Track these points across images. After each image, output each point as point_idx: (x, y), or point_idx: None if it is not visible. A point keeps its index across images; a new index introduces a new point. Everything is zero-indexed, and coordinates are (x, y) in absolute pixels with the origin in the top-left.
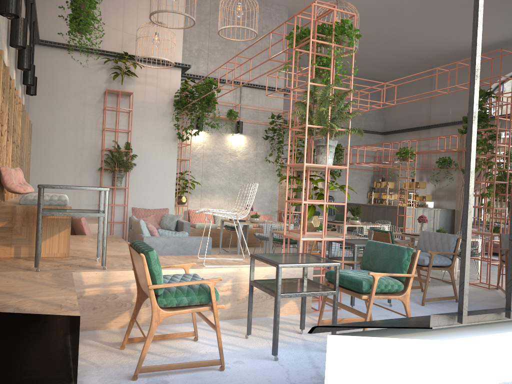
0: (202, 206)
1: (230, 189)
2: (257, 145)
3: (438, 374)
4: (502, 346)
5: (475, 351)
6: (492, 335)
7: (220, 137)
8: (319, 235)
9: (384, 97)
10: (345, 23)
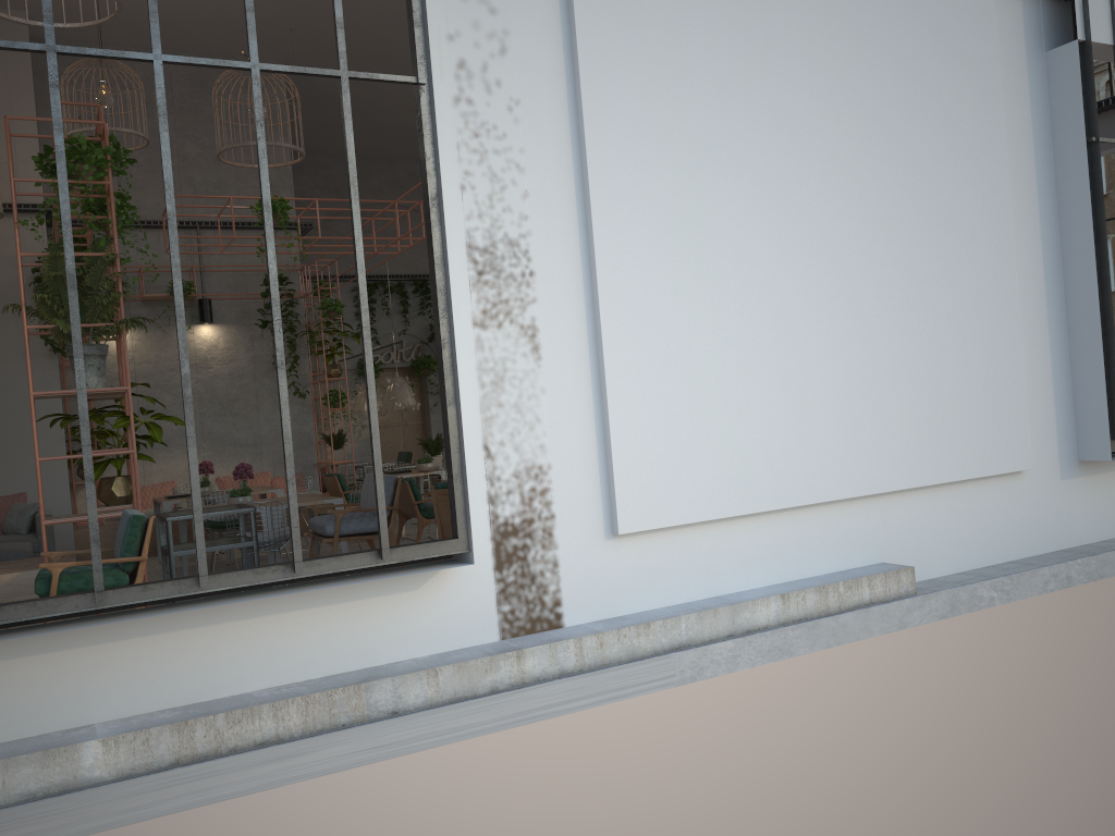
0: (148, 476)
1: (205, 435)
2: (254, 340)
3: (40, 703)
4: (187, 647)
5: (121, 661)
6: (159, 634)
7: (168, 335)
8: (115, 510)
9: (397, 228)
10: (74, 143)
